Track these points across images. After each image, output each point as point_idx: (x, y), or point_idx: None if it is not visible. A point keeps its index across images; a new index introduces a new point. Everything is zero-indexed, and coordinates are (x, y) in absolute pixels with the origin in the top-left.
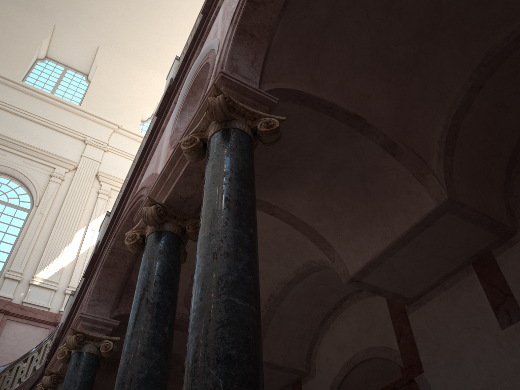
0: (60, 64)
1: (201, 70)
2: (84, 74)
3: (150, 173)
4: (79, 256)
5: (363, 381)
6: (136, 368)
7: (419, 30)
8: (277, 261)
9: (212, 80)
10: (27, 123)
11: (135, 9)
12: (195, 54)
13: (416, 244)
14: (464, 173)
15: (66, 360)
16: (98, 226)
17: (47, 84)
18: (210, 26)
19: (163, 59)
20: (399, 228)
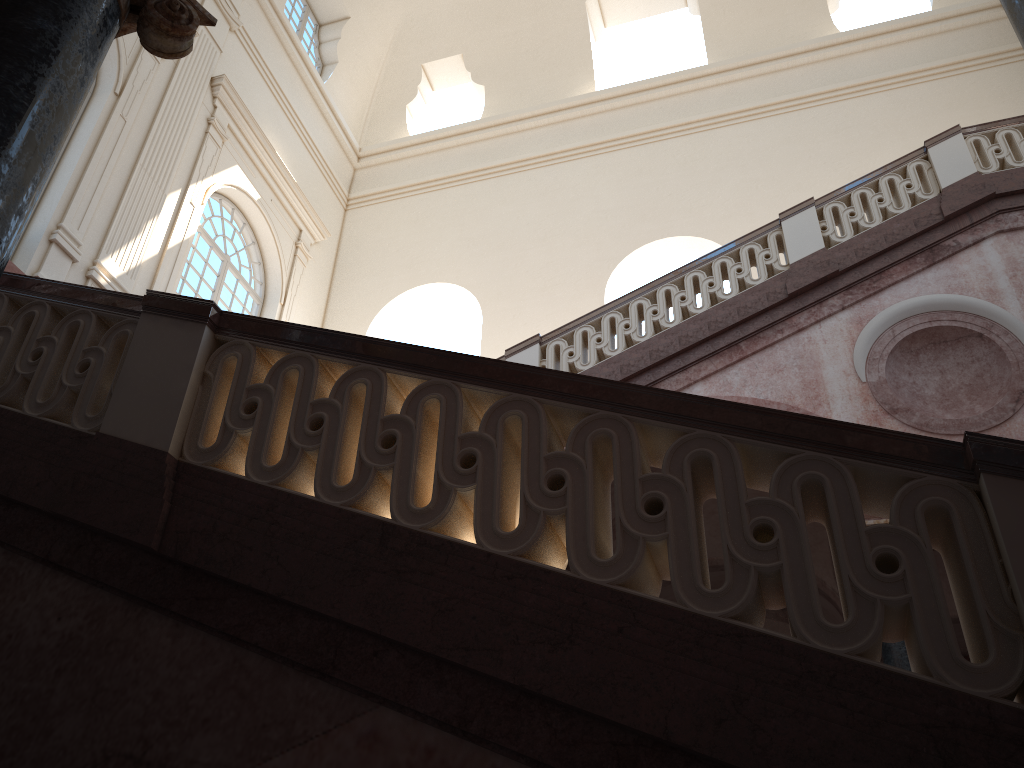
0: None
1: (953, 327)
2: None
3: (781, 395)
4: (166, 252)
5: None
6: None
7: None
8: None
9: None
10: None
11: None
12: (908, 264)
13: None
14: None
15: None
16: (200, 201)
17: None
18: (956, 252)
19: None
20: None
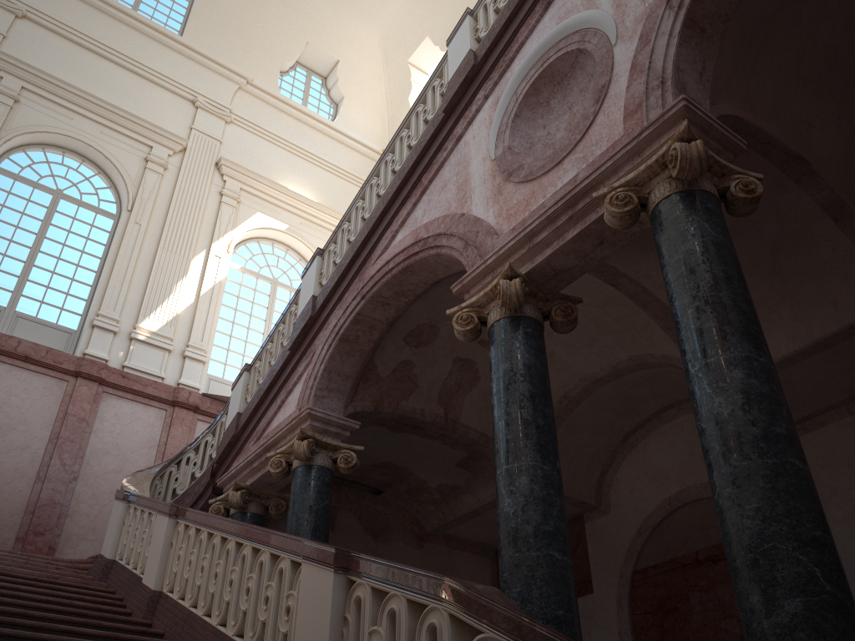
0: None
1: (560, 57)
2: None
3: (443, 209)
4: (200, 297)
5: (696, 526)
6: (538, 518)
7: None
8: (586, 348)
9: (626, 94)
10: (100, 63)
11: None
12: (529, 19)
13: (837, 350)
14: None
15: (283, 474)
16: (225, 251)
17: None
18: None
19: None
20: (821, 327)
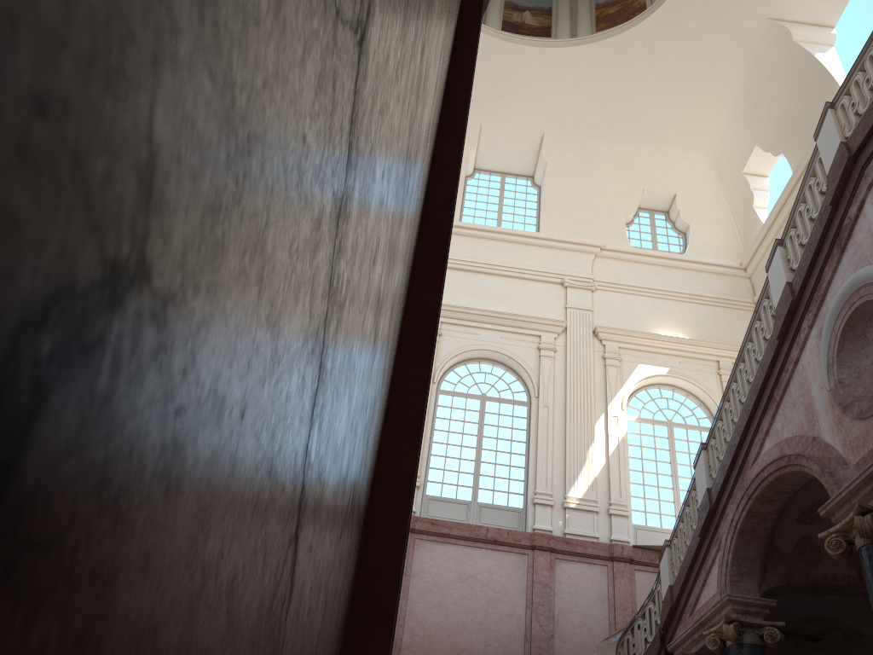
0: (494, 173)
1: (863, 303)
2: (527, 177)
3: (798, 427)
4: (609, 458)
5: None
6: None
7: None
8: None
9: None
10: (486, 279)
11: (589, 69)
12: (830, 261)
13: None
14: None
15: (720, 650)
16: (619, 409)
17: (489, 210)
18: (852, 226)
19: (640, 123)
20: None
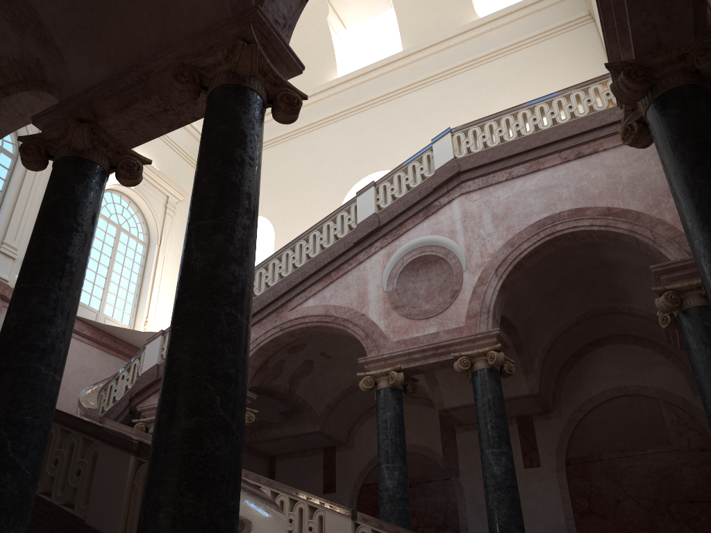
0: None
1: (431, 255)
2: None
3: (347, 302)
4: None
5: None
6: (402, 491)
7: (566, 278)
8: None
9: (469, 304)
10: None
11: None
12: (415, 218)
13: None
14: (545, 372)
15: None
16: None
17: None
18: (439, 208)
19: None
20: None
